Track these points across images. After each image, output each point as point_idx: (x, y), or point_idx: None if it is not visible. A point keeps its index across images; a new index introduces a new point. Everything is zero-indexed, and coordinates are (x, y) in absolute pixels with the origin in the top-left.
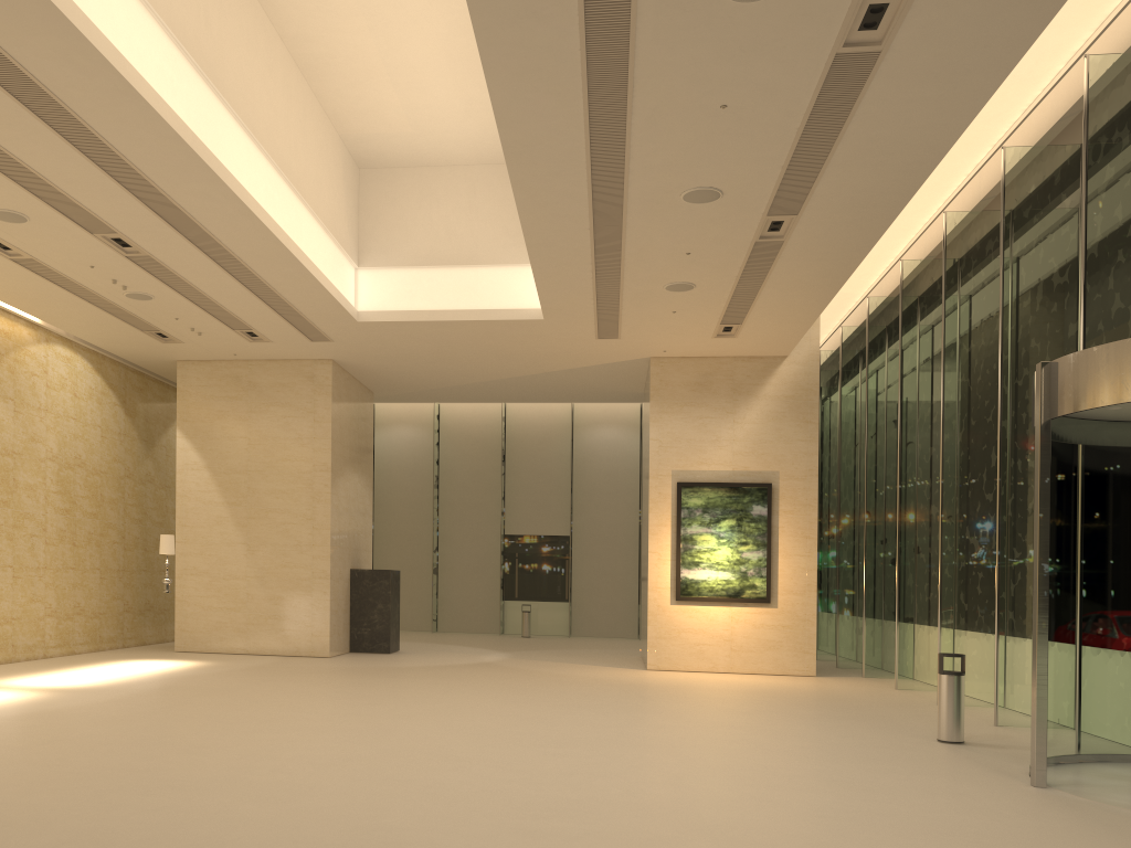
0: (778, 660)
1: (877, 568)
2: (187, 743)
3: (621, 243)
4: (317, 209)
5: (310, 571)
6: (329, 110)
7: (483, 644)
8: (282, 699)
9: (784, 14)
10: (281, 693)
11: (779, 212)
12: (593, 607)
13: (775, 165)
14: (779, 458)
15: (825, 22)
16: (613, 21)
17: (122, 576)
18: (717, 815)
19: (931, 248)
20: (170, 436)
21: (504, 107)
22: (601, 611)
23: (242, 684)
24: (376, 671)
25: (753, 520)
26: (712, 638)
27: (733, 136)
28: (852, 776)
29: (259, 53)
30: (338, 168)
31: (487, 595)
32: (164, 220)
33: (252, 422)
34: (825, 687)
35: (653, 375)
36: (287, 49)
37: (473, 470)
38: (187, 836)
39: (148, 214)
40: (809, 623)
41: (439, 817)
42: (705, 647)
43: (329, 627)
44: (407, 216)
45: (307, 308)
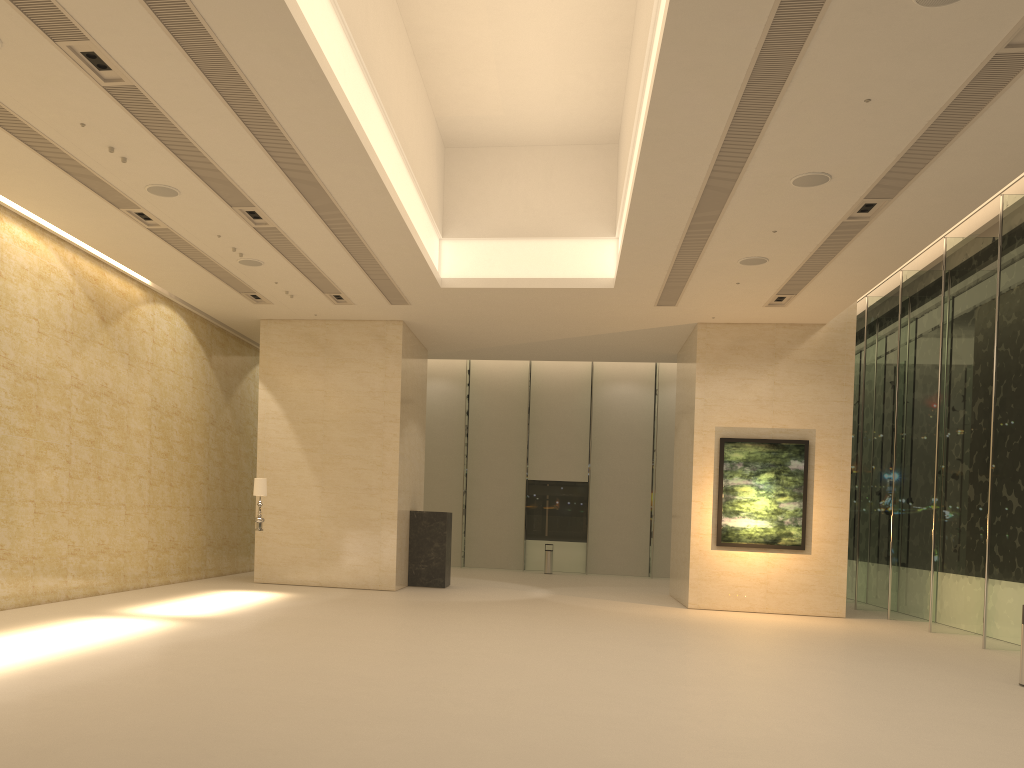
0: (810, 602)
1: (904, 519)
2: (354, 674)
3: (715, 221)
4: (421, 185)
5: (379, 512)
6: (432, 95)
7: (516, 580)
8: (394, 632)
9: (962, 18)
10: (387, 626)
11: (876, 195)
12: (608, 548)
13: (892, 153)
14: (815, 418)
15: (998, 25)
16: (798, 23)
17: (205, 514)
18: (895, 757)
19: (976, 227)
20: (244, 387)
21: (661, 99)
22: (615, 551)
23: (344, 616)
24: (449, 606)
25: (791, 474)
26: (750, 581)
27: (865, 127)
28: (977, 720)
29: (393, 44)
30: (433, 147)
31: (510, 535)
32: (302, 196)
33: (328, 376)
34: (864, 628)
35: (699, 340)
36: (409, 39)
37: (499, 421)
38: (444, 767)
39: (290, 190)
40: (840, 569)
41: (649, 754)
42: (742, 589)
43: (395, 564)
44: (488, 192)
45: (399, 275)
